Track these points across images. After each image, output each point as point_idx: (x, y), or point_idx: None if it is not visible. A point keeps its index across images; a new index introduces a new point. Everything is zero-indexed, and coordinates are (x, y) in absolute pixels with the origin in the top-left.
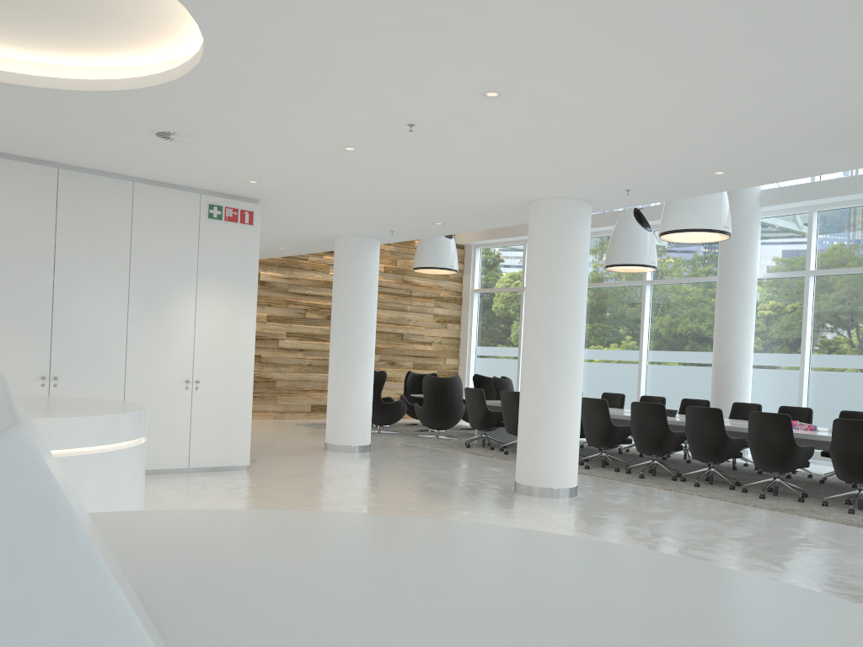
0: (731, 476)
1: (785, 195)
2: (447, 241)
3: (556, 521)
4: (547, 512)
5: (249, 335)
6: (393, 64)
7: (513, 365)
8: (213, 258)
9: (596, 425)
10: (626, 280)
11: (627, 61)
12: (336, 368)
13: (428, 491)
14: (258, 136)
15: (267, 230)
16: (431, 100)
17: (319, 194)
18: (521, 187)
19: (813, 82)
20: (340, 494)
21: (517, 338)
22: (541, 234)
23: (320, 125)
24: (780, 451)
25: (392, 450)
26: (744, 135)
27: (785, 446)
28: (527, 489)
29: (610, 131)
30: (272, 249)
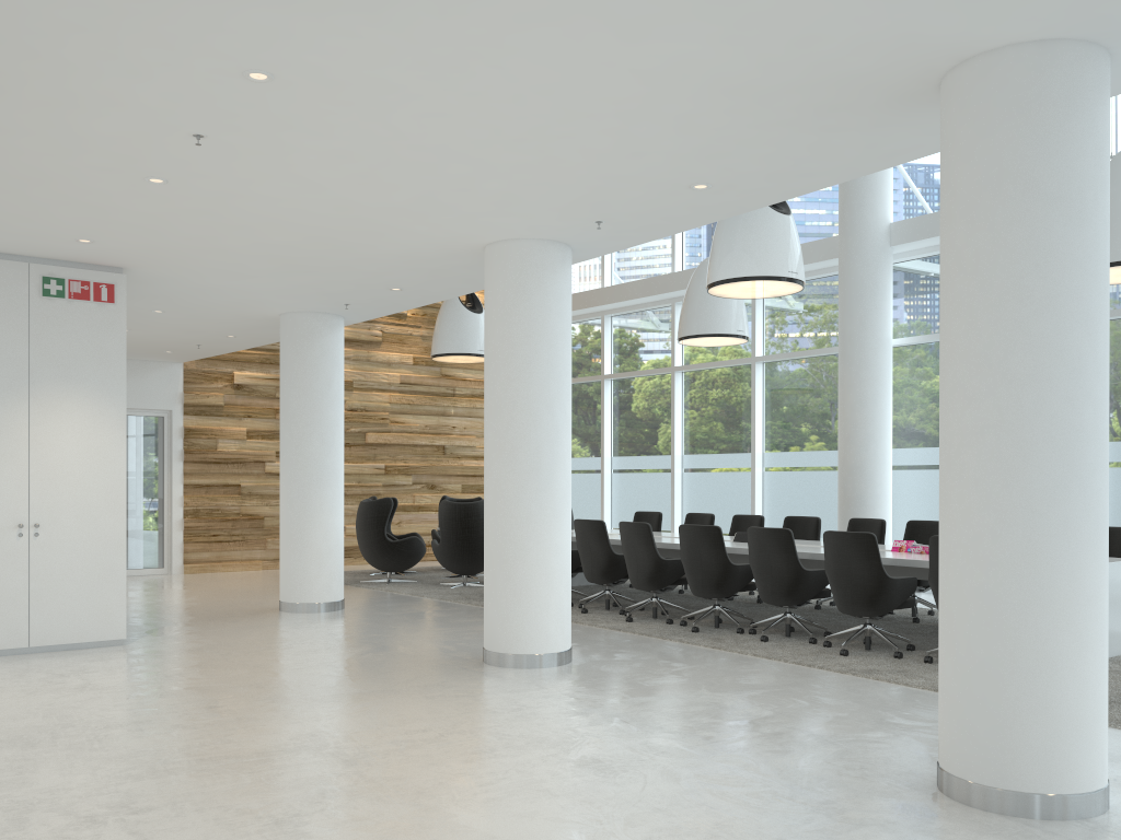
0: (817, 624)
1: (921, 229)
2: (473, 317)
3: (491, 704)
4: (493, 692)
5: (117, 457)
6: (66, 34)
7: (597, 481)
8: (54, 351)
9: (639, 559)
10: (732, 359)
11: (395, 3)
12: (287, 497)
13: (352, 666)
14: (13, 169)
15: (184, 312)
16: (185, 93)
17: (192, 254)
18: (450, 226)
19: (703, 23)
20: (214, 676)
21: (599, 444)
22: (496, 293)
23: (77, 145)
24: (866, 586)
25: (377, 606)
26: (681, 121)
27: (871, 579)
28: (494, 656)
29: (487, 128)
30: (221, 339)
